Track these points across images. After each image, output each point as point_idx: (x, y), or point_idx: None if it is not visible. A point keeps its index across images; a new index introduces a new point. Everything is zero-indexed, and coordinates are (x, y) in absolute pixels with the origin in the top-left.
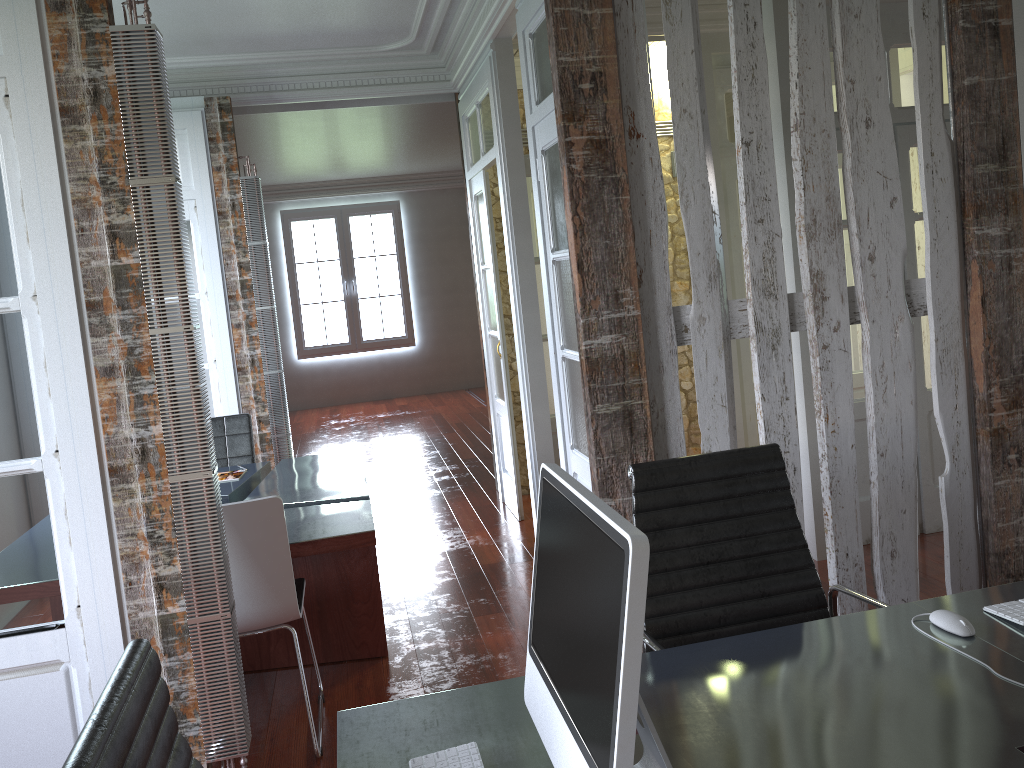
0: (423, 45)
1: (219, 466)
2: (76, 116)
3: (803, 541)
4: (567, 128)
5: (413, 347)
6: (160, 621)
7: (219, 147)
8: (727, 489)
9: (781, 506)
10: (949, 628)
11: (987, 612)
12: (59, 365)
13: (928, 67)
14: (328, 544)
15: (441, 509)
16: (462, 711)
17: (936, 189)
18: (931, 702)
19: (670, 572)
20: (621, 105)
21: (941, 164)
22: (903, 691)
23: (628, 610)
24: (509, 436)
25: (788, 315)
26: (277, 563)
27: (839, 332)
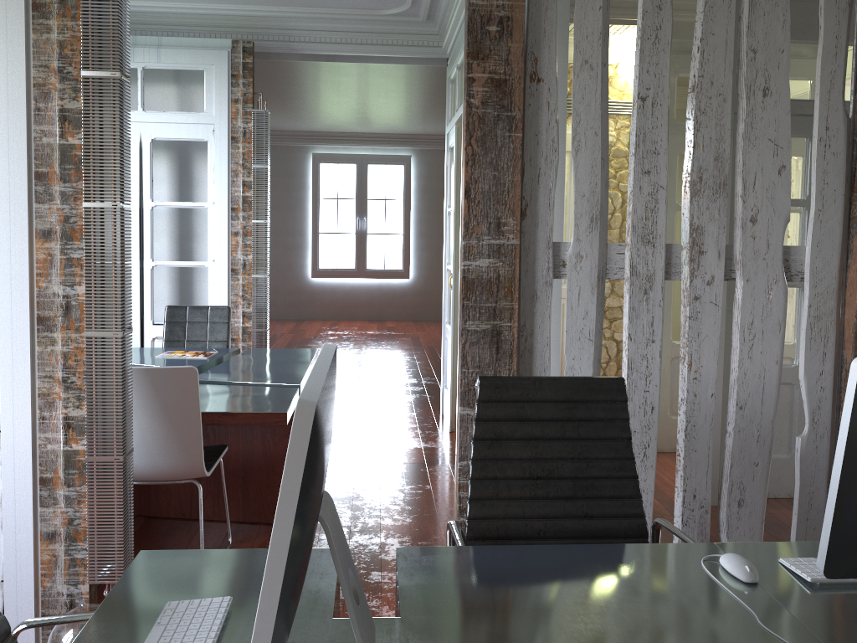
0: (419, 13)
1: (199, 347)
2: (45, 12)
3: (634, 472)
4: (470, 65)
5: (407, 280)
6: (64, 455)
7: (239, 83)
8: (567, 412)
9: (618, 436)
10: (733, 572)
11: (781, 564)
12: (7, 223)
13: (833, 45)
14: (245, 418)
15: (389, 413)
16: (244, 568)
17: (827, 162)
18: (679, 638)
19: (500, 480)
20: (524, 49)
21: (835, 139)
22: (657, 623)
23: (284, 476)
24: (450, 357)
25: (664, 263)
26: (188, 425)
27: (712, 286)
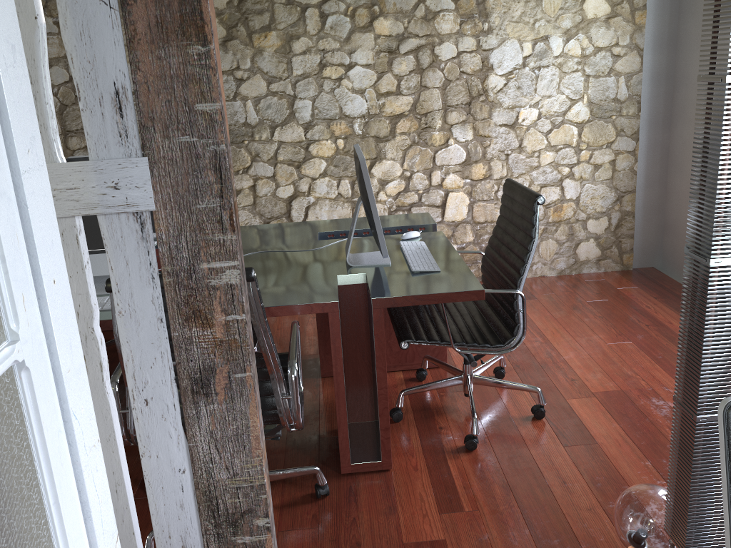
0: None
1: None
2: None
3: None
4: None
5: None
6: None
7: None
8: None
9: None
10: None
11: None
12: None
13: None
14: None
15: None
16: (418, 285)
17: None
18: None
19: None
20: None
21: None
22: None
23: None
24: None
25: None
26: None
27: None
